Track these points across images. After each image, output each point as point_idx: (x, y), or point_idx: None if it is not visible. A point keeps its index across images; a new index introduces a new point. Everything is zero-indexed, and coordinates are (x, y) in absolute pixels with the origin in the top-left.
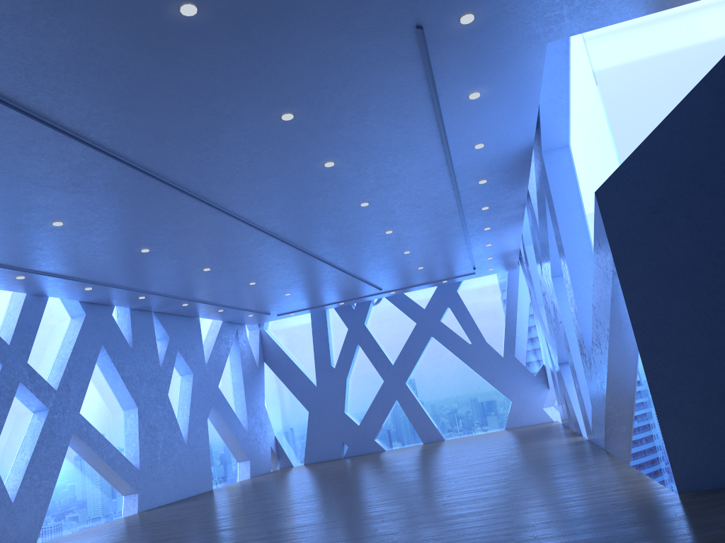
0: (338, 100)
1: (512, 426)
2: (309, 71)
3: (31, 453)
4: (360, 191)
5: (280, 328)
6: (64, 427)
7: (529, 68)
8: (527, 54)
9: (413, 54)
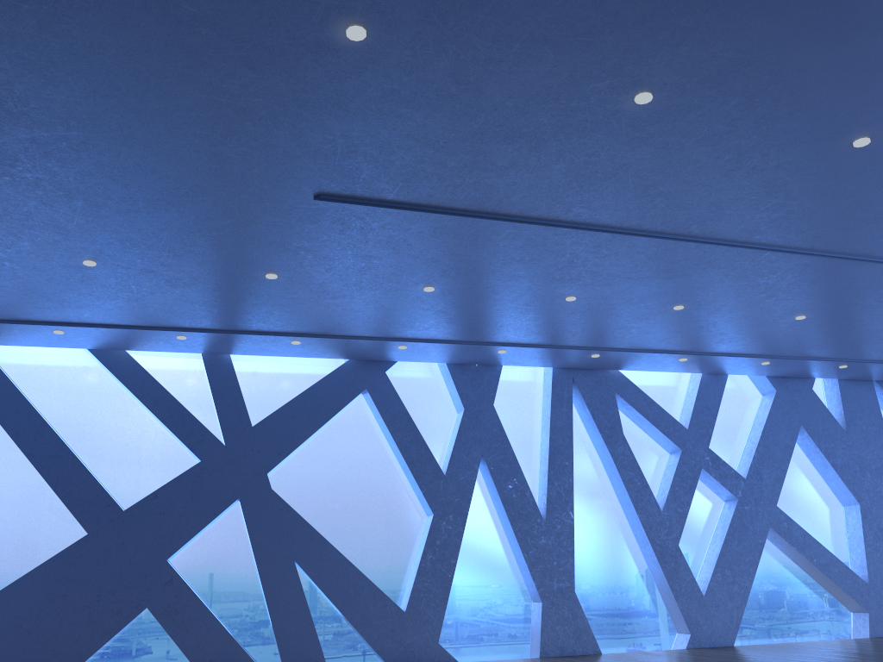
0: None
1: None
2: (844, 88)
3: (720, 546)
4: None
5: None
6: (757, 520)
7: None
8: None
9: None
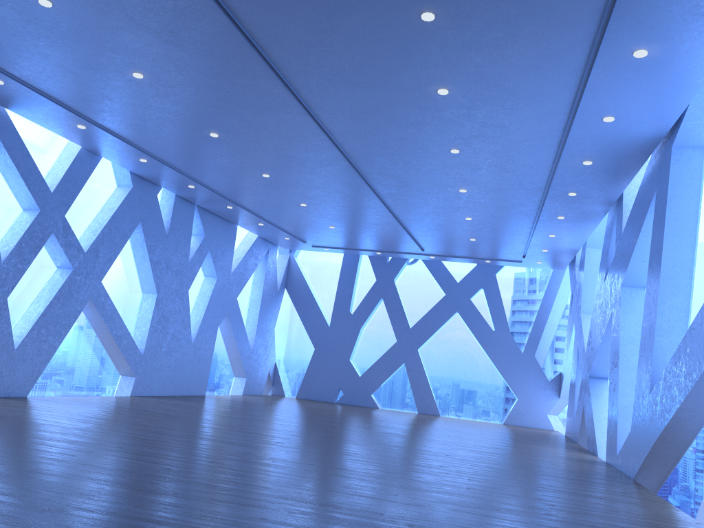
0: (492, 13)
1: (511, 423)
2: None
3: (45, 306)
4: (458, 134)
5: (310, 260)
6: (82, 291)
7: None
8: None
9: None
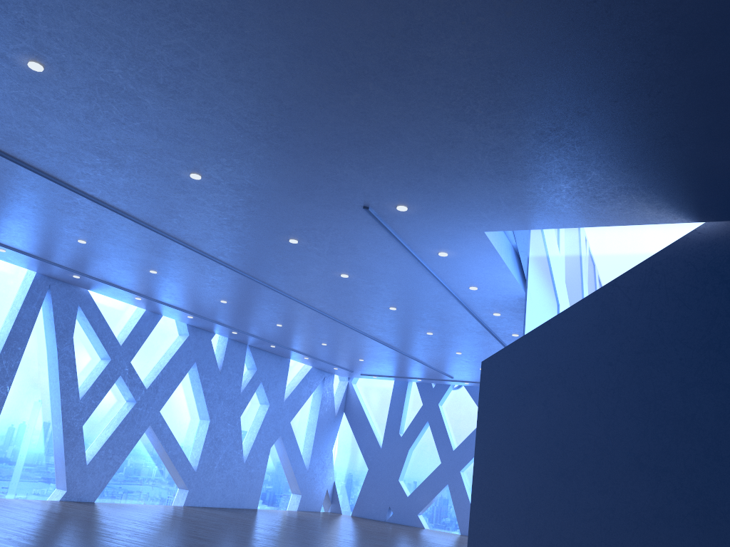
0: (328, 238)
1: None
2: (296, 218)
3: (112, 432)
4: (382, 298)
5: (367, 386)
6: (143, 419)
7: (481, 244)
8: (471, 236)
9: (372, 221)
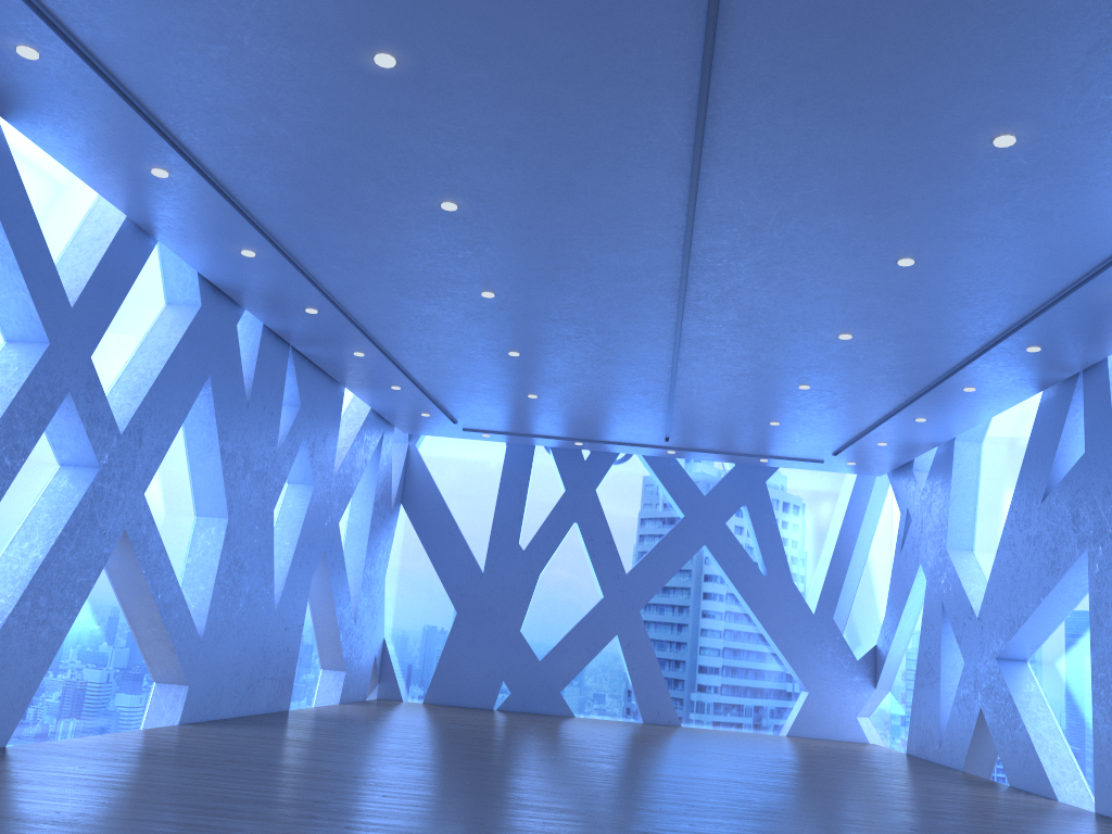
0: None
1: (800, 734)
2: None
3: (47, 548)
4: (945, 229)
5: (442, 454)
6: (113, 513)
7: None
8: None
9: None
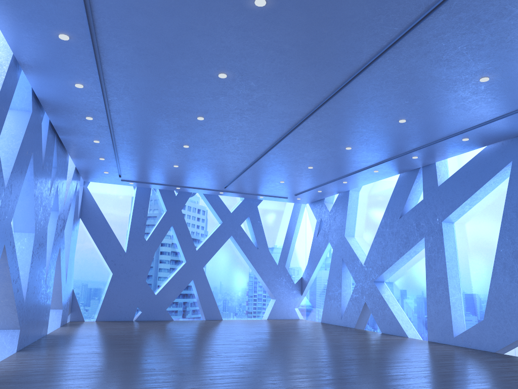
0: None
1: (272, 318)
2: None
3: None
4: (429, 110)
5: (100, 192)
6: (1, 235)
7: None
8: None
9: None
